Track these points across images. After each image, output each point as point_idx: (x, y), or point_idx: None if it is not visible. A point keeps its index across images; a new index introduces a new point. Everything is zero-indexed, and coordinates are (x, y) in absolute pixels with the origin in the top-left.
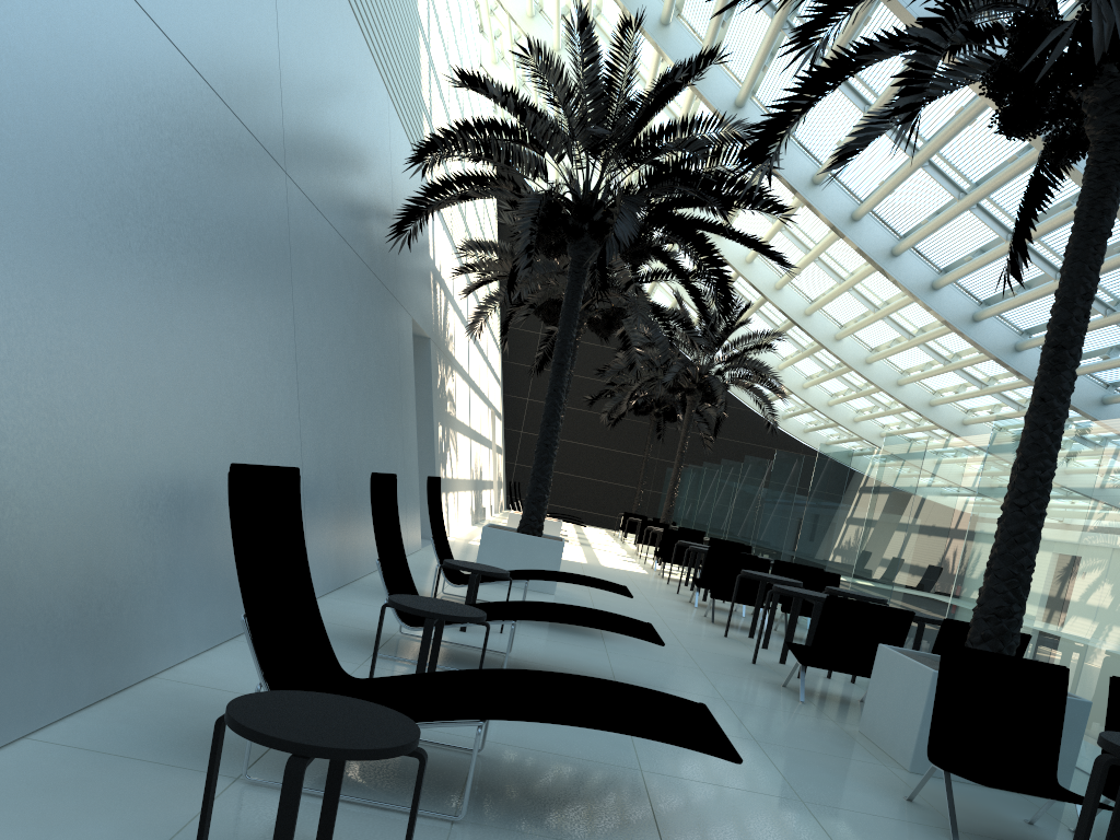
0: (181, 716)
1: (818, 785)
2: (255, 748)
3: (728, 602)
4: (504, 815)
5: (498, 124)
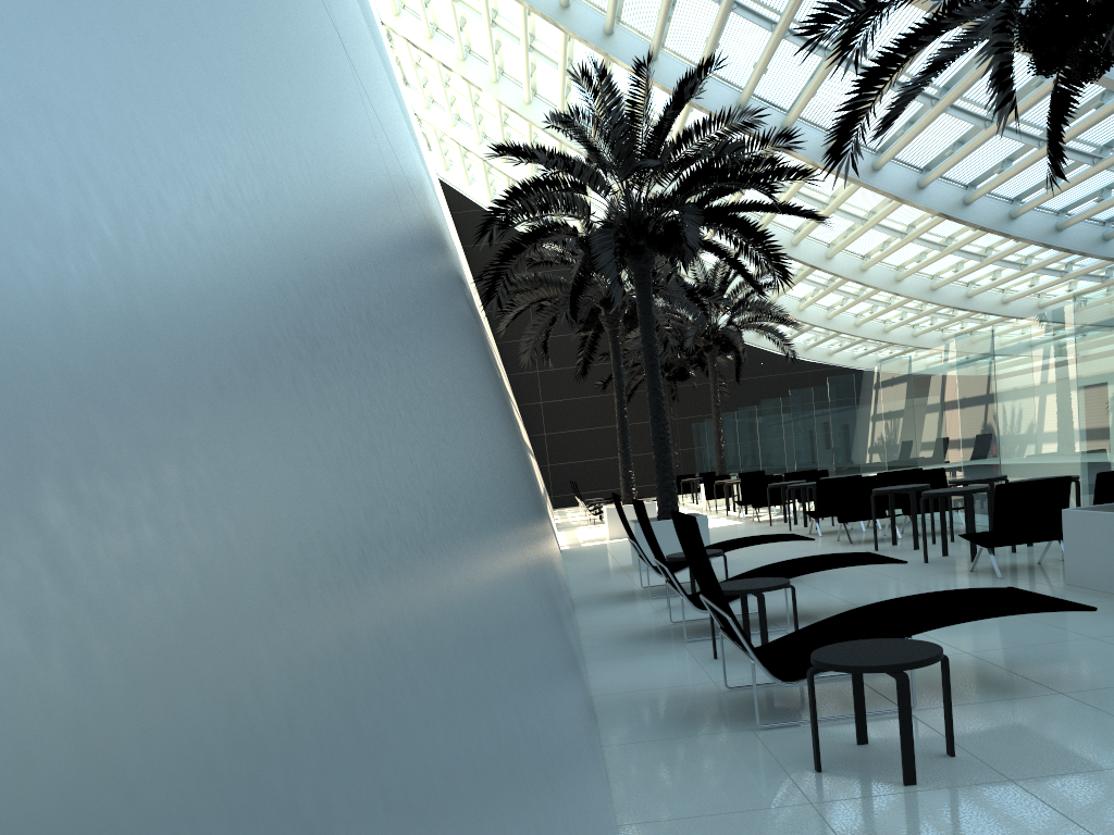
0: (653, 710)
1: (1089, 626)
2: (728, 712)
3: (835, 523)
4: (930, 700)
5: (540, 180)
